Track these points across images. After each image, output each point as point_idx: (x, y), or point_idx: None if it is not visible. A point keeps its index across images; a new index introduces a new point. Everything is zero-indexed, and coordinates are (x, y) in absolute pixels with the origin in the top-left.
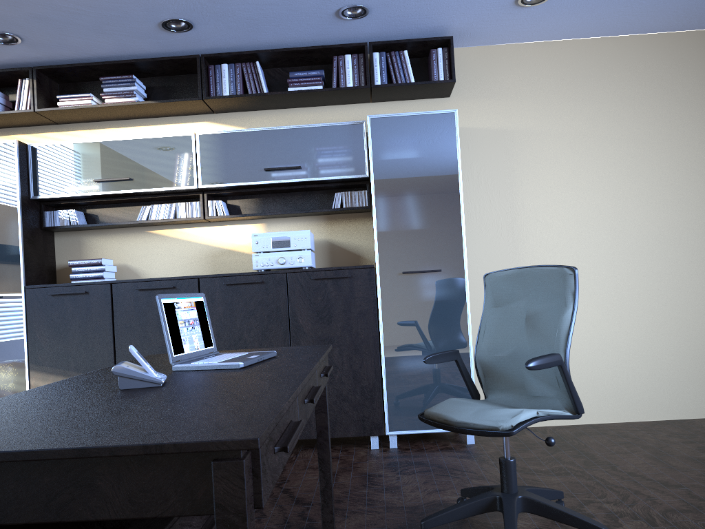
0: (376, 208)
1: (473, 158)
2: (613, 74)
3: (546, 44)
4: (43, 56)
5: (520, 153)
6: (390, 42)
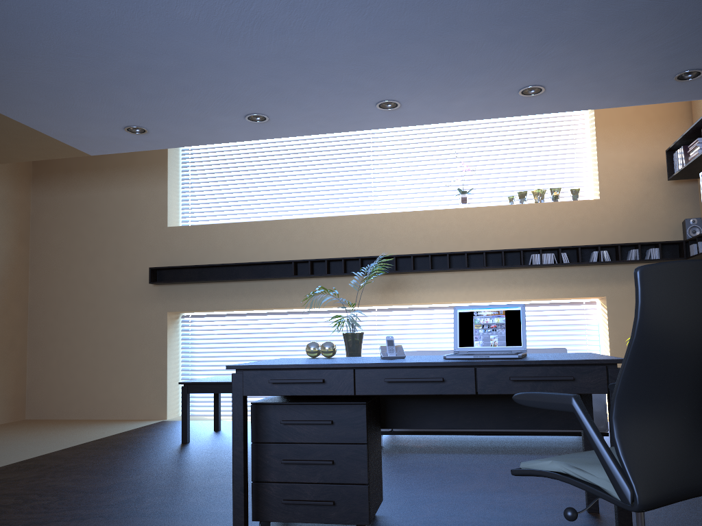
0: None
1: None
2: None
3: None
4: None
5: None
6: None
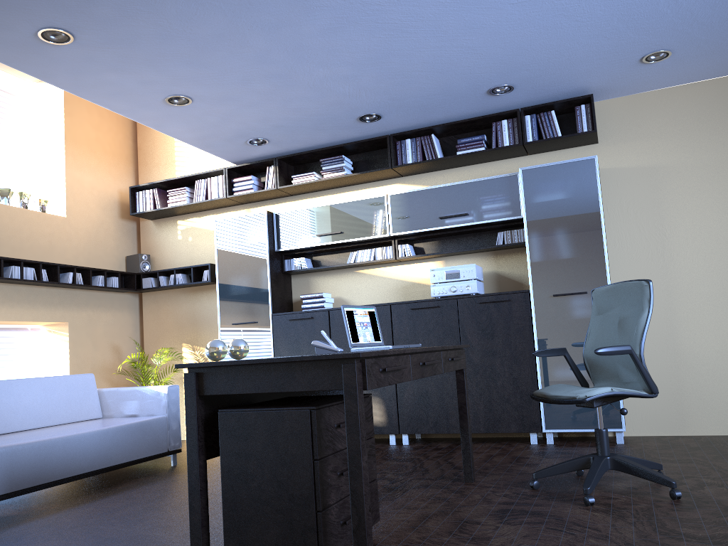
0: (529, 243)
1: (622, 193)
2: None
3: (689, 86)
4: (282, 149)
5: (668, 186)
6: (538, 106)
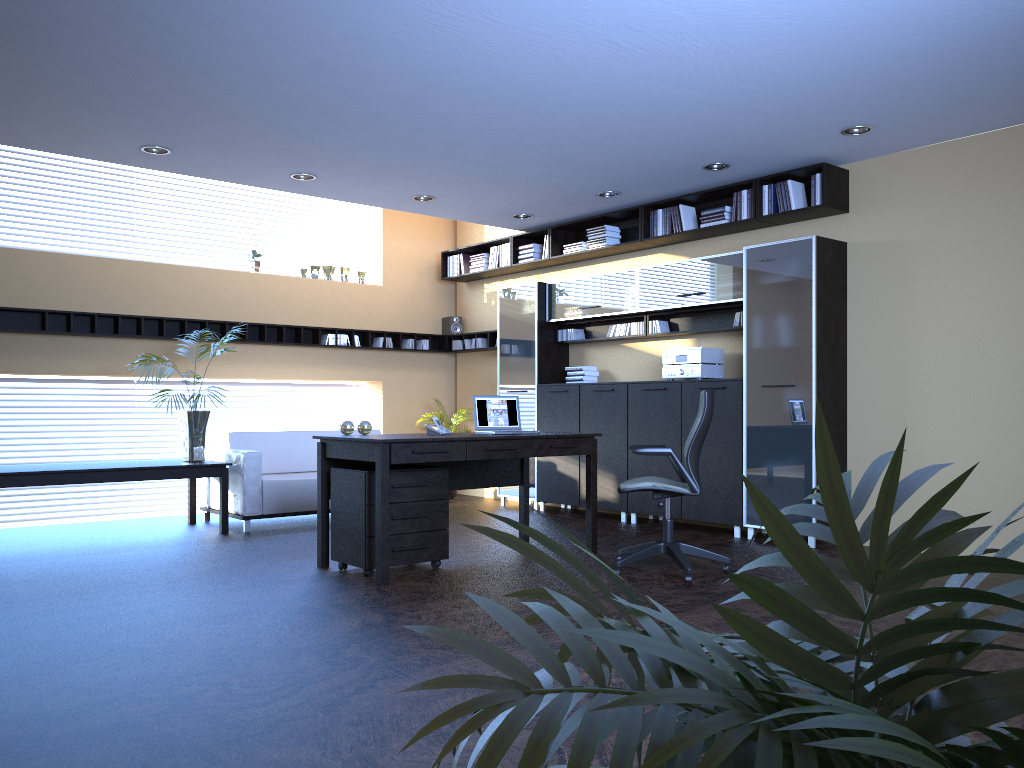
0: (747, 328)
1: (867, 272)
2: (1023, 168)
3: (949, 144)
4: (552, 219)
5: (914, 265)
6: (772, 175)
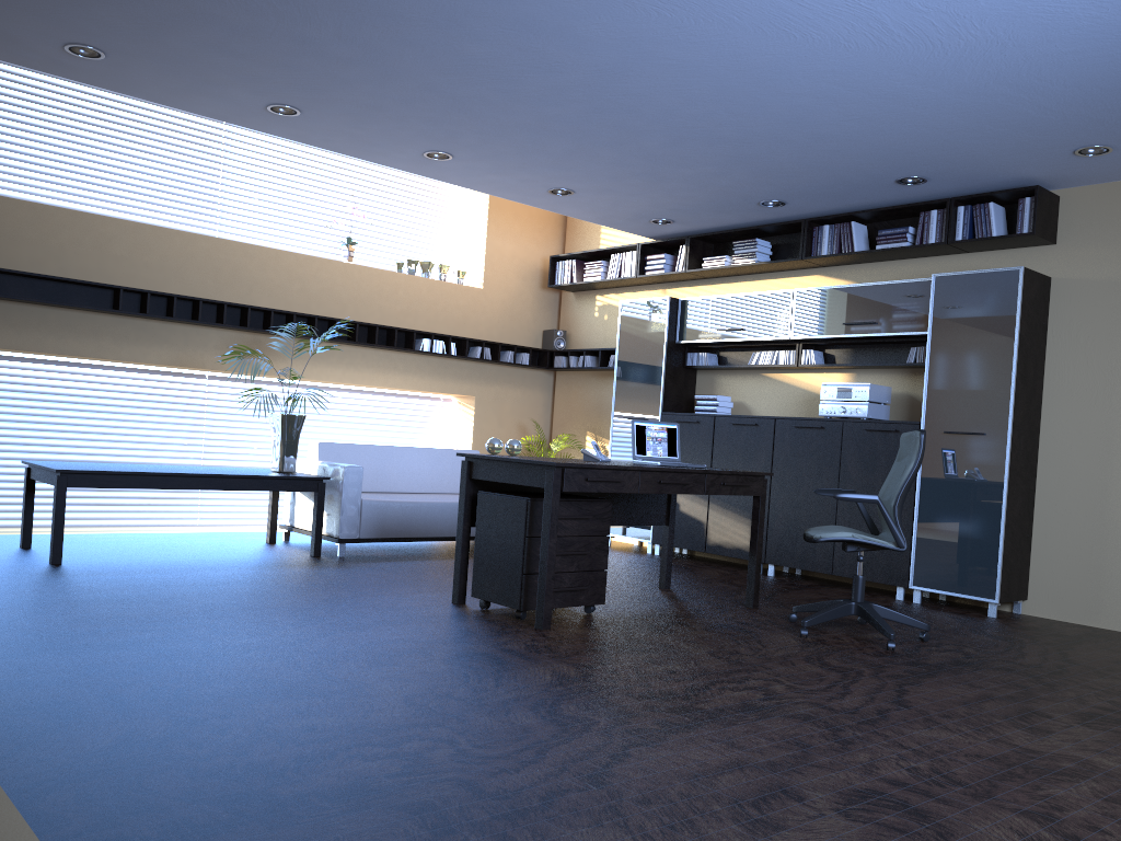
0: (929, 366)
1: (1074, 313)
2: None
3: None
4: (693, 227)
5: None
6: (972, 196)
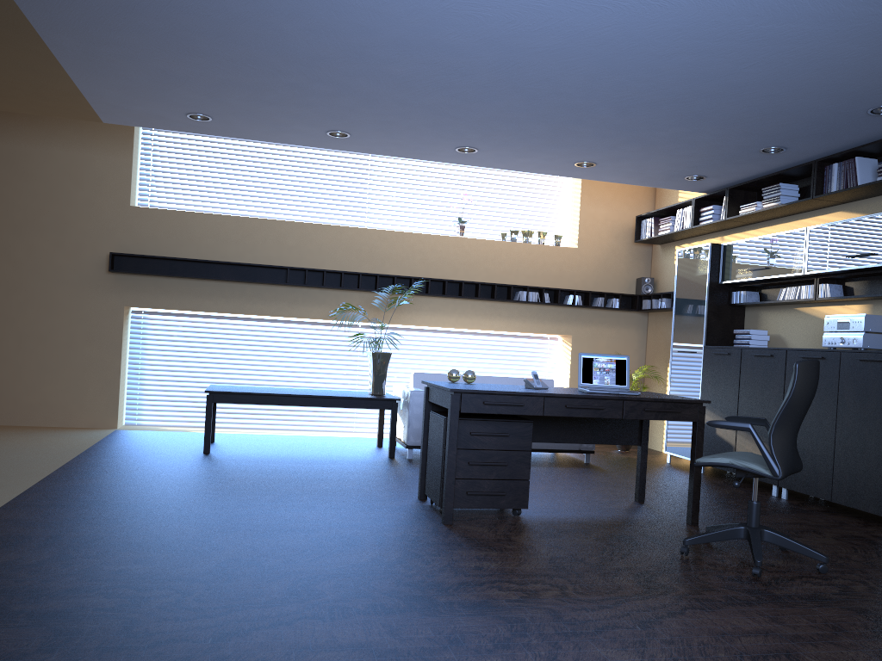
0: None
1: None
2: None
3: None
4: (729, 179)
5: None
6: None
